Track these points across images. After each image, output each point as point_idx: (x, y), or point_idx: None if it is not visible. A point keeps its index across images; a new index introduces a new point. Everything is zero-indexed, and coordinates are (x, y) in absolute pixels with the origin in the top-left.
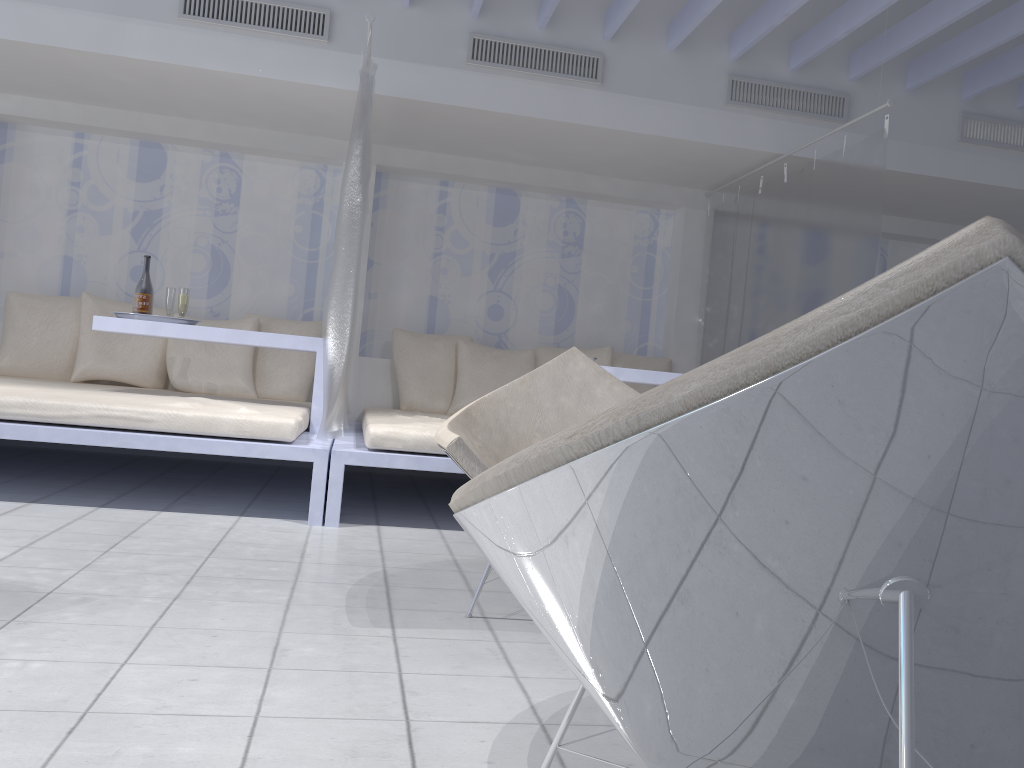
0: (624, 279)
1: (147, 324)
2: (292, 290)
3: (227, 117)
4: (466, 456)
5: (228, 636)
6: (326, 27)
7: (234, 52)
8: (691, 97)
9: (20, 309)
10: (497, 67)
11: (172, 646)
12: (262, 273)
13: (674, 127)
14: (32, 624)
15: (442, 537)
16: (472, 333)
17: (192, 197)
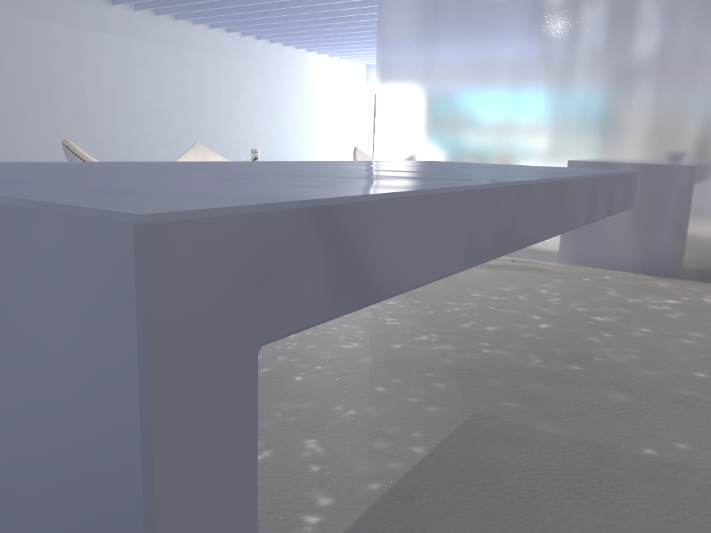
0: None
1: None
2: None
3: None
4: None
5: None
6: None
7: None
8: None
9: None
10: None
11: None
12: None
13: None
14: None
15: None
16: None
17: None
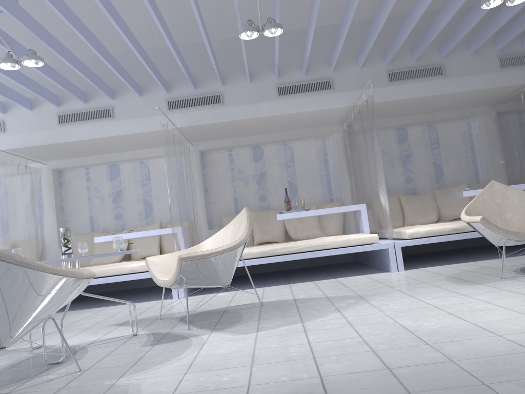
0: (461, 152)
1: (296, 213)
2: (322, 191)
3: (287, 128)
4: (487, 222)
5: (435, 292)
6: (331, 85)
7: (299, 104)
8: (483, 70)
9: (227, 221)
10: (400, 81)
11: (424, 296)
12: (309, 186)
13: (479, 84)
14: (373, 299)
15: (447, 267)
16: (400, 191)
17: (276, 163)
